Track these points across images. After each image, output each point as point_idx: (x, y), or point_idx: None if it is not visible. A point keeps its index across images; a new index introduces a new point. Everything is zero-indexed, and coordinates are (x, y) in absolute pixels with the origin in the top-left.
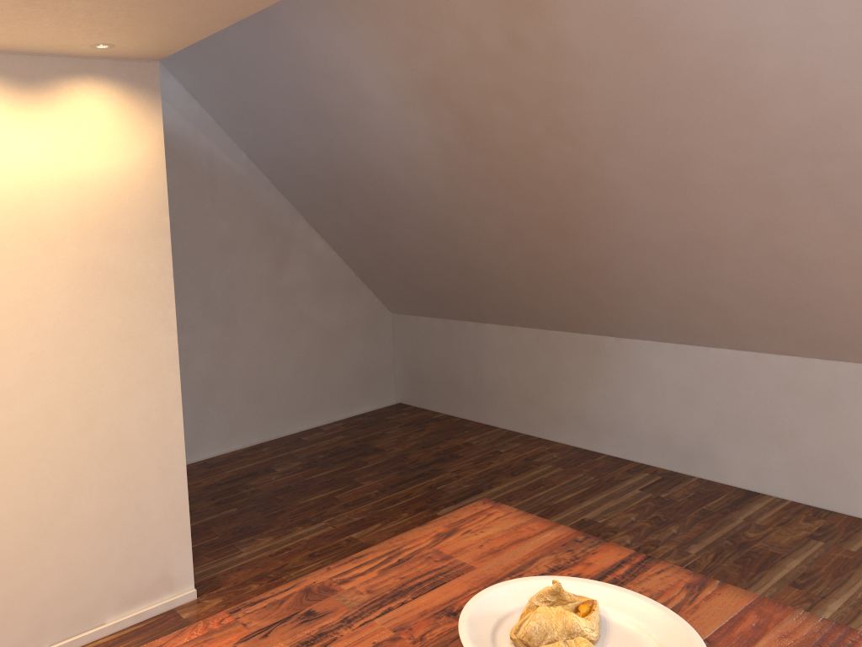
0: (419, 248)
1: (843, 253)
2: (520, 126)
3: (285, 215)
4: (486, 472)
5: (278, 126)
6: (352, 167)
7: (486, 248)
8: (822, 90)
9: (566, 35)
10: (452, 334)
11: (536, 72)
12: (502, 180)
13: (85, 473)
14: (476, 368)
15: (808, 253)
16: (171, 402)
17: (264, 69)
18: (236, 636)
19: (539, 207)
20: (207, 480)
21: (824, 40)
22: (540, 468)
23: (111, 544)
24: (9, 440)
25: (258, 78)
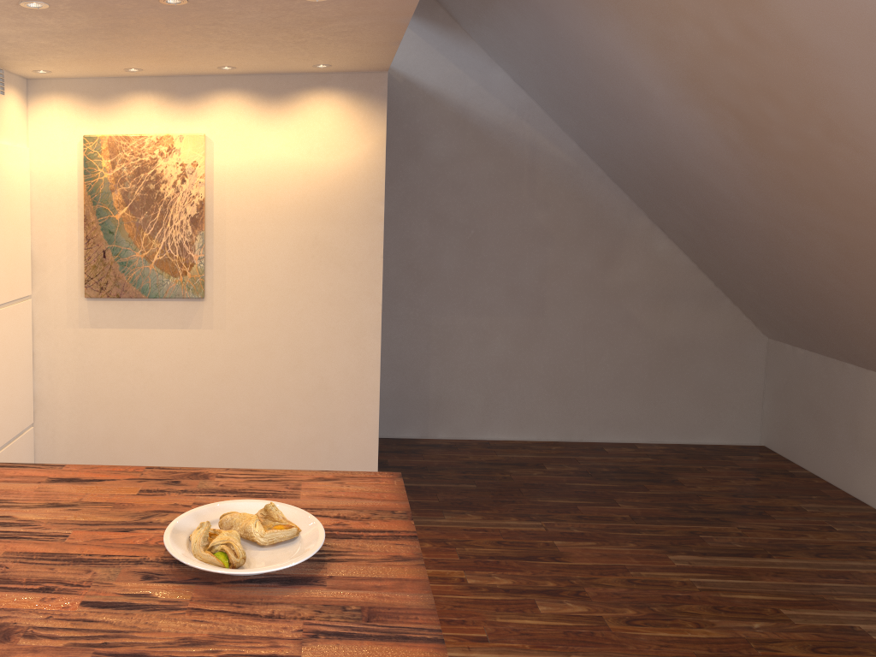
0: (761, 262)
1: None
2: (797, 129)
3: (621, 210)
4: (783, 541)
5: (590, 118)
6: (664, 164)
7: (827, 272)
8: None
9: (795, 27)
10: (829, 376)
11: (784, 68)
12: (807, 191)
13: (290, 403)
14: (852, 424)
15: None
16: (370, 364)
17: (559, 61)
18: (129, 476)
19: (860, 228)
20: (474, 457)
21: None
22: (868, 562)
23: (306, 464)
24: (236, 362)
25: (558, 70)
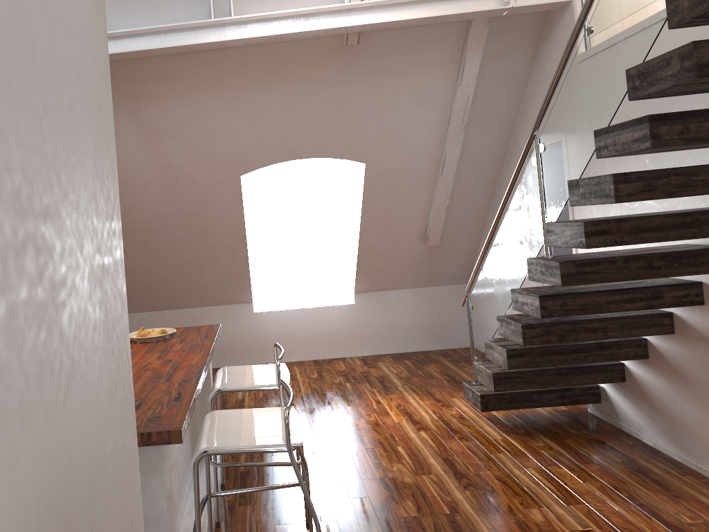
0: None
1: (147, 267)
2: None
3: None
4: None
5: None
6: None
7: None
8: (145, 210)
9: None
10: None
11: None
12: None
13: None
14: None
15: (137, 268)
16: None
17: None
18: None
19: None
20: None
21: (146, 195)
22: None
23: None
24: None
25: None
